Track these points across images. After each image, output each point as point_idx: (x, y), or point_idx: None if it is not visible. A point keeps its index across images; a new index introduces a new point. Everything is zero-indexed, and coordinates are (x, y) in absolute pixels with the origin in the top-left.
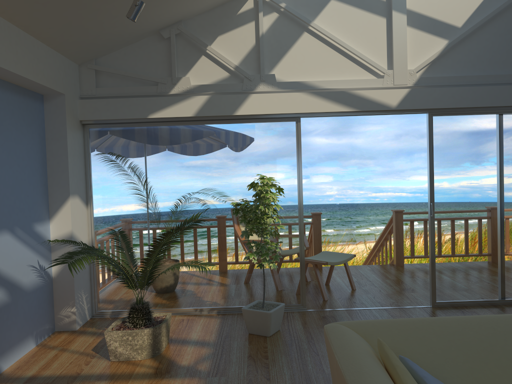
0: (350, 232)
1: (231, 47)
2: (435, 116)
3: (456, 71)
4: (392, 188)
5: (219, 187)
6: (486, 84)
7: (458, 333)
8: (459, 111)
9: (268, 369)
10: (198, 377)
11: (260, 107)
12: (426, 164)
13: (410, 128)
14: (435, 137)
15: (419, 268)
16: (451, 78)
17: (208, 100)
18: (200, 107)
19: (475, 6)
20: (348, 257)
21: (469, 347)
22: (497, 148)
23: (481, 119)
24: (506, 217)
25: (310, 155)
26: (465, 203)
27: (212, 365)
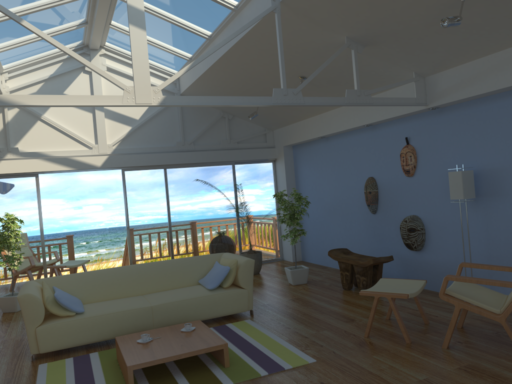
0: (120, 250)
1: None
2: (126, 171)
3: (137, 144)
4: None
5: None
6: (155, 152)
7: (85, 277)
8: (140, 168)
9: (10, 323)
10: None
11: (8, 168)
12: None
13: None
14: (127, 183)
15: None
16: (134, 149)
17: None
18: None
19: (146, 108)
20: (84, 262)
21: (88, 281)
22: (164, 188)
23: (153, 172)
24: (172, 227)
25: (81, 190)
26: (147, 221)
27: None
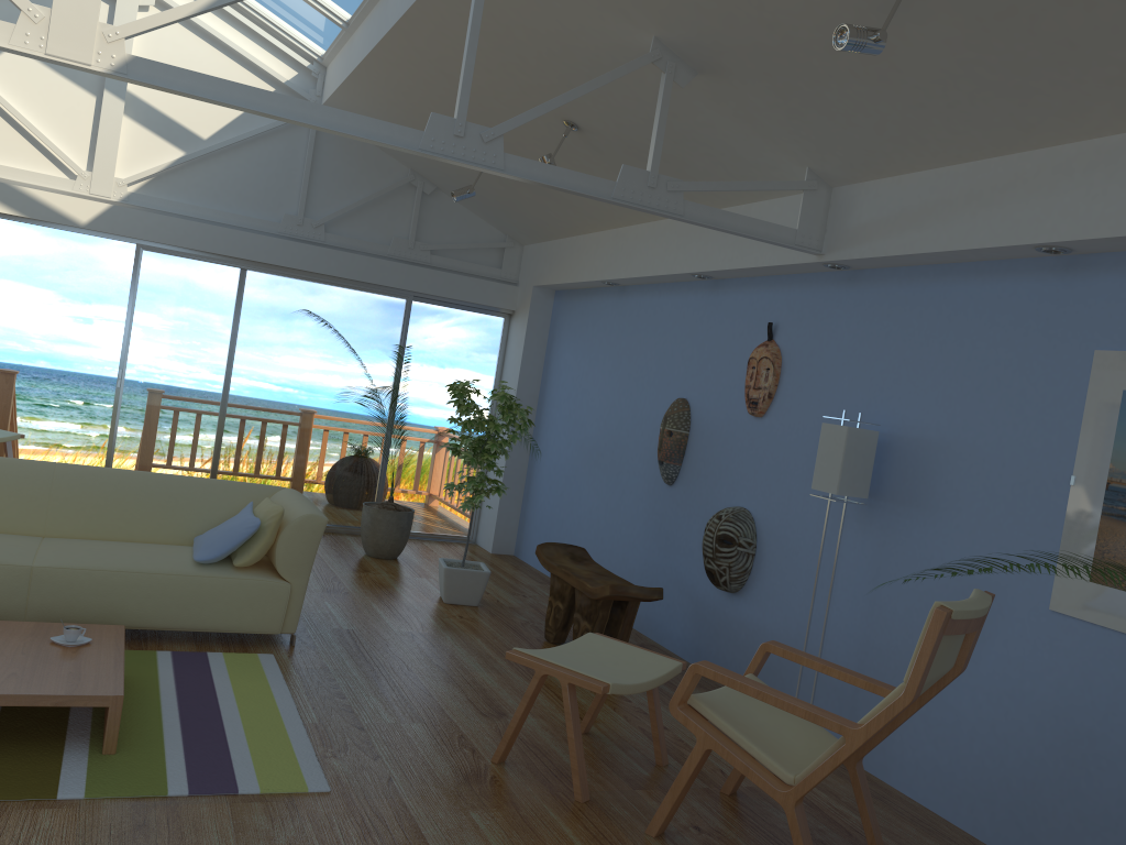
0: None
1: None
2: (148, 251)
3: (190, 197)
4: None
5: None
6: (228, 224)
7: None
8: (183, 252)
9: None
10: None
11: None
12: None
13: None
14: (143, 279)
15: None
16: (179, 205)
17: None
18: None
19: (232, 118)
20: (7, 436)
21: None
22: (230, 312)
23: (213, 269)
24: (227, 407)
25: (101, 282)
26: (172, 378)
27: None
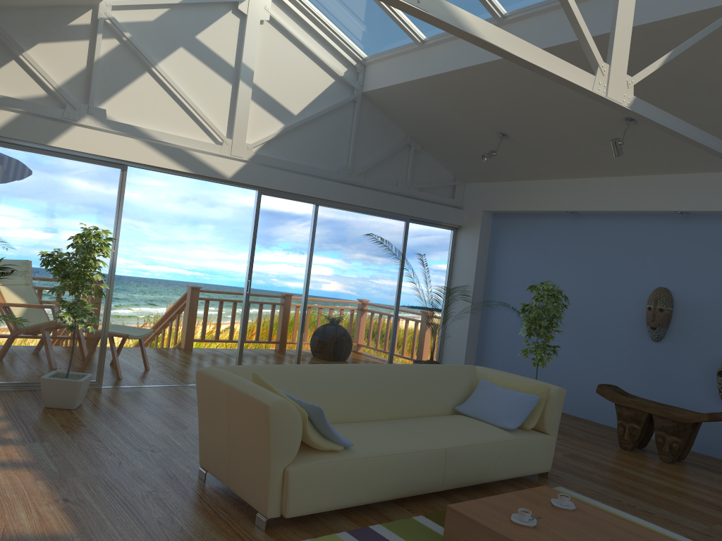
0: None
1: (55, 61)
2: (264, 195)
3: (287, 155)
4: (168, 261)
5: (10, 229)
6: (310, 174)
7: (300, 375)
8: (285, 195)
9: (93, 434)
10: (12, 444)
11: (84, 143)
12: (211, 239)
13: (200, 193)
14: (261, 215)
15: (210, 353)
16: (283, 161)
17: (16, 119)
18: (3, 125)
19: (310, 100)
20: (148, 332)
21: (307, 384)
22: (311, 236)
23: (301, 206)
24: (309, 301)
25: None
26: (278, 284)
27: (21, 434)
